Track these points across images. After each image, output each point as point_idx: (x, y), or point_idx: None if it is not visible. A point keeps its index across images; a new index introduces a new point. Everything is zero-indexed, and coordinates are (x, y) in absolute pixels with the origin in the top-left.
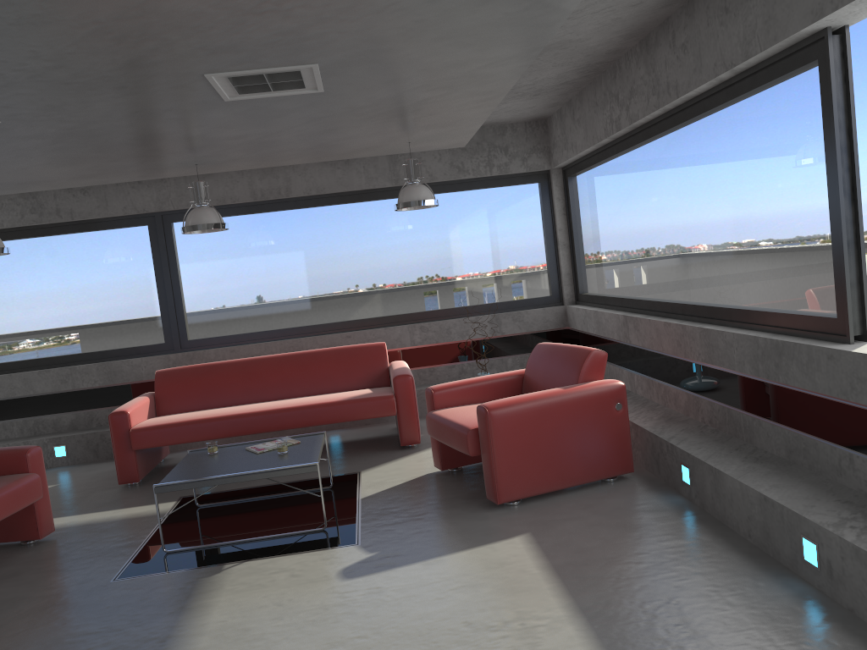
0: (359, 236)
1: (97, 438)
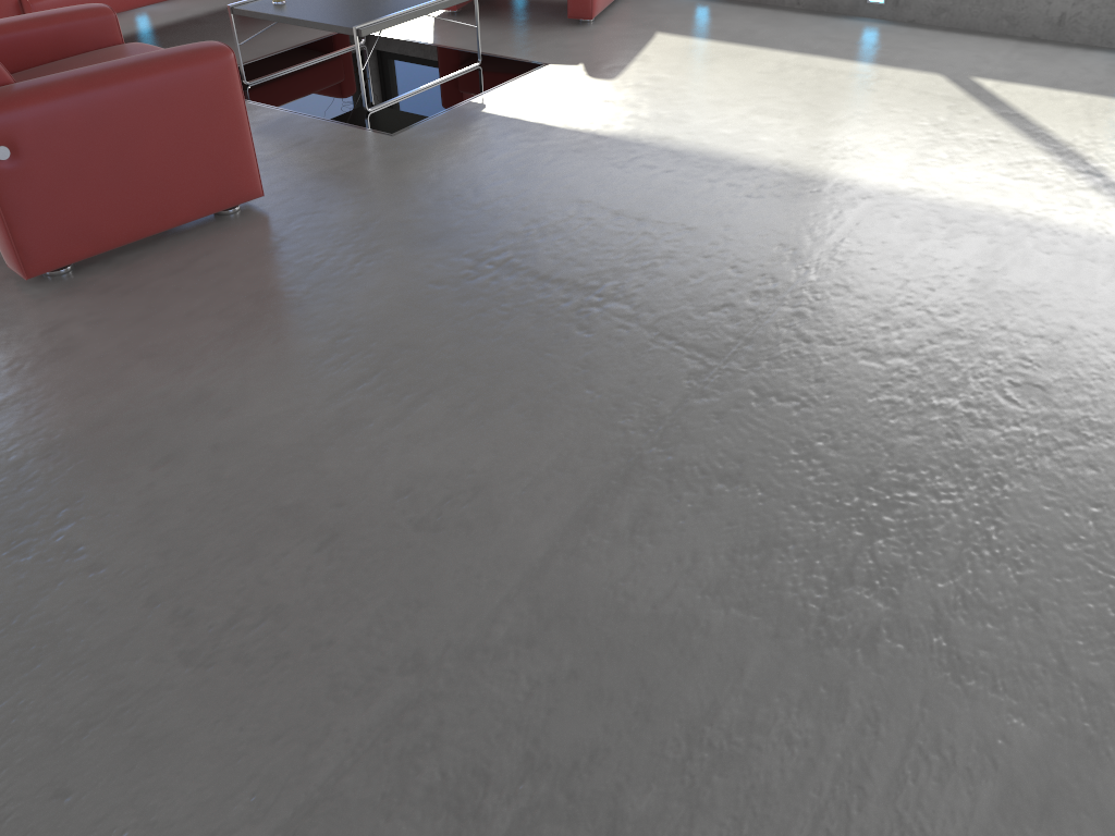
0: None
1: None
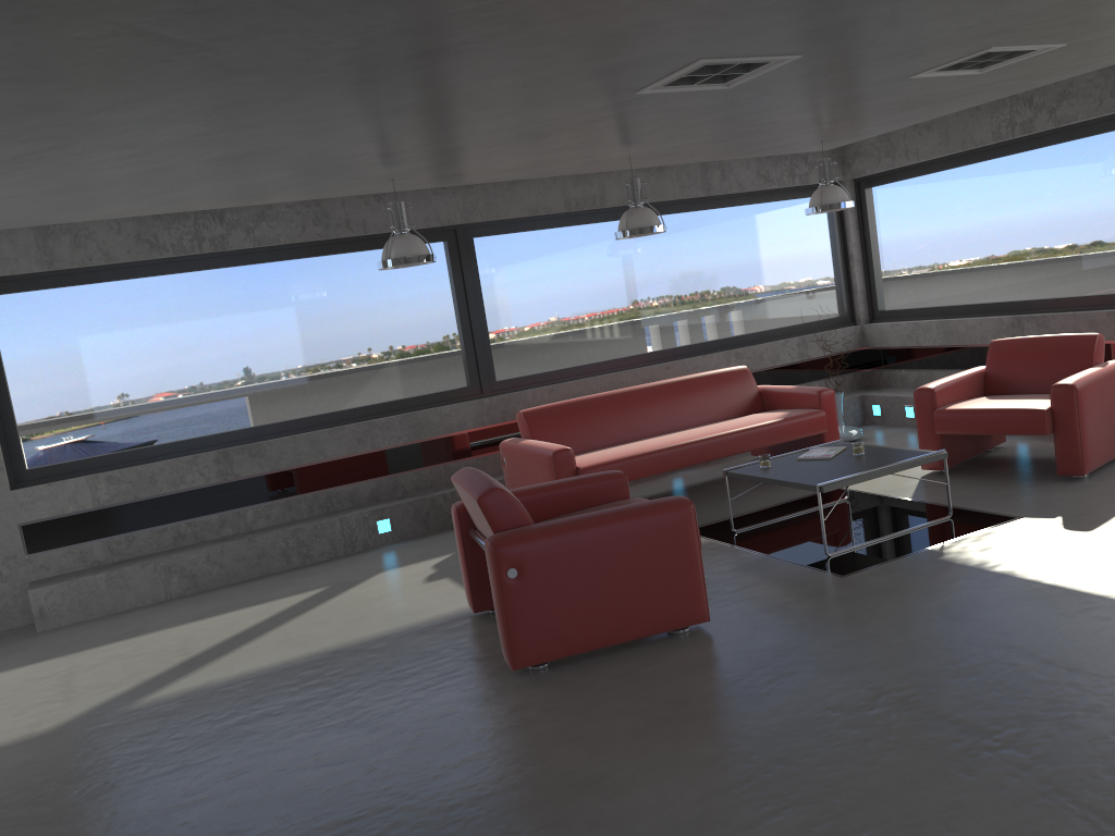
0: (666, 253)
1: (427, 505)
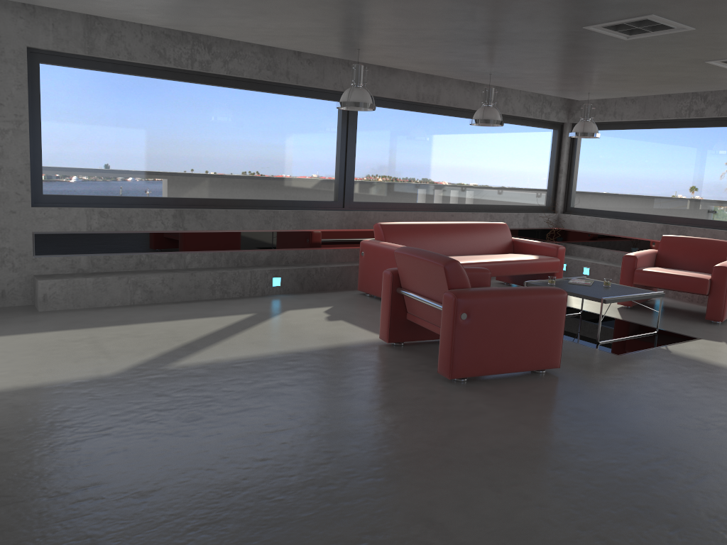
0: (463, 143)
1: (305, 273)
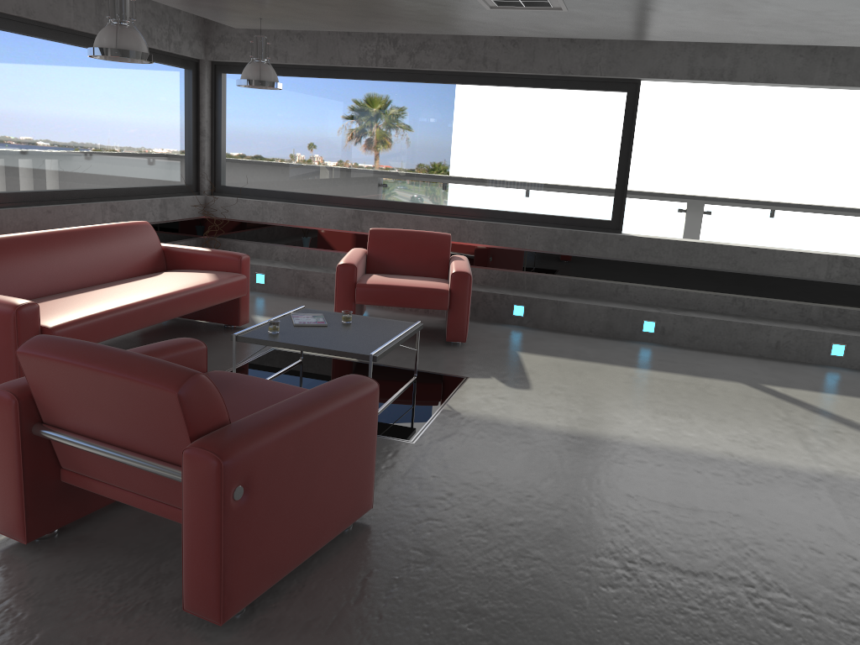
0: (50, 85)
1: None
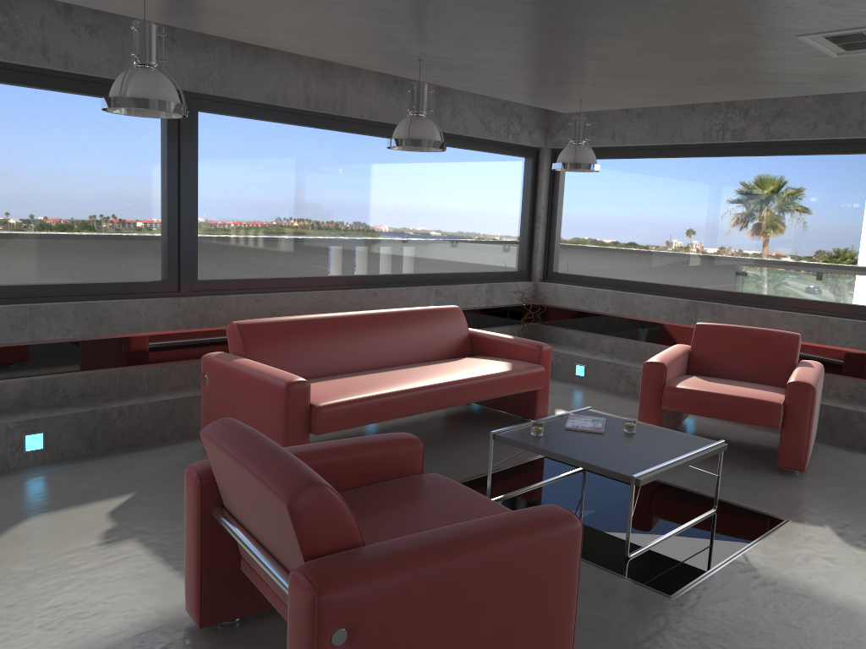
0: (389, 178)
1: (96, 420)
